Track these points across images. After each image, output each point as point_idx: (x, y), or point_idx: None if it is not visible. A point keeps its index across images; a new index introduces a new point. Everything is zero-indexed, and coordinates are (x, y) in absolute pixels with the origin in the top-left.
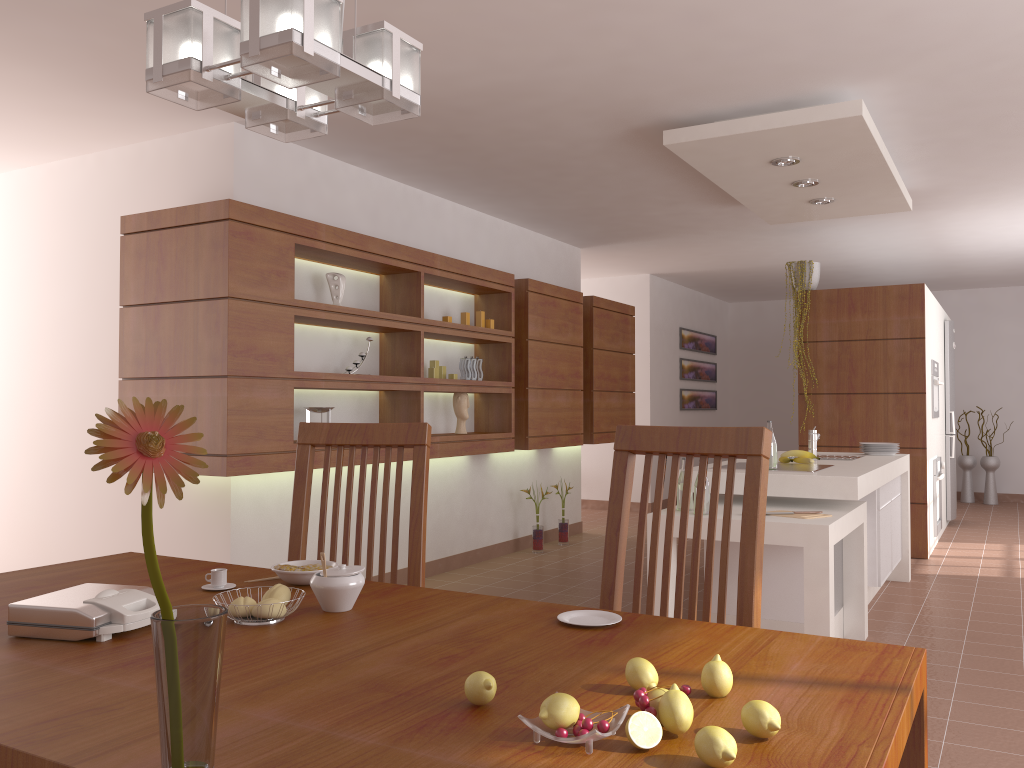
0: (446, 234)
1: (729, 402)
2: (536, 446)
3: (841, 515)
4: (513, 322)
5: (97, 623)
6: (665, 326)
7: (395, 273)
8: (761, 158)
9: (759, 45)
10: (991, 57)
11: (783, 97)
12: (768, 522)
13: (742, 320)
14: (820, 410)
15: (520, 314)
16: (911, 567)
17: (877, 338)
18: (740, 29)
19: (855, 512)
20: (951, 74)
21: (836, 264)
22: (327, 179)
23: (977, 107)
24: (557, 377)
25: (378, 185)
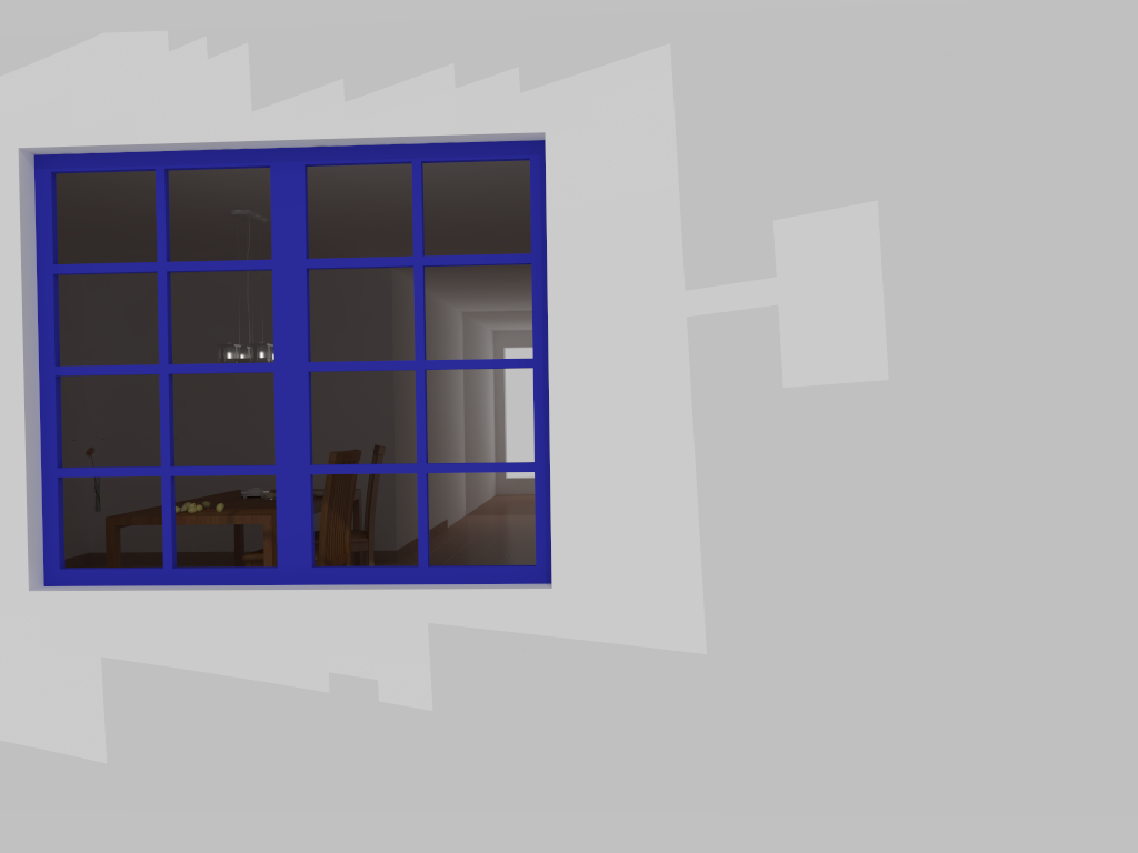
0: None
1: None
2: None
3: None
4: None
5: (242, 493)
6: None
7: None
8: None
9: None
10: None
11: None
12: None
13: None
14: None
15: None
16: None
17: None
18: None
19: None
20: None
21: None
22: None
23: None
24: None
25: None
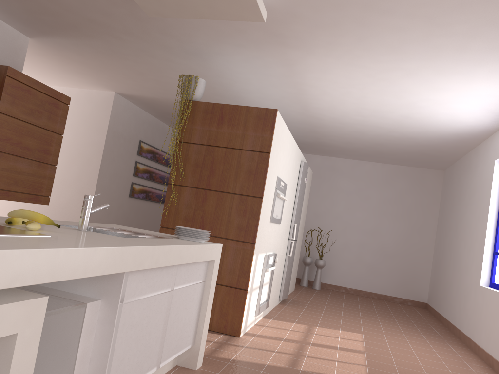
0: None
1: None
2: None
3: None
4: None
5: None
6: (125, 135)
7: None
8: None
9: None
10: None
11: None
12: None
13: None
14: (182, 200)
15: None
16: (217, 347)
17: (235, 147)
18: None
19: None
20: None
21: None
22: None
23: None
24: None
25: None
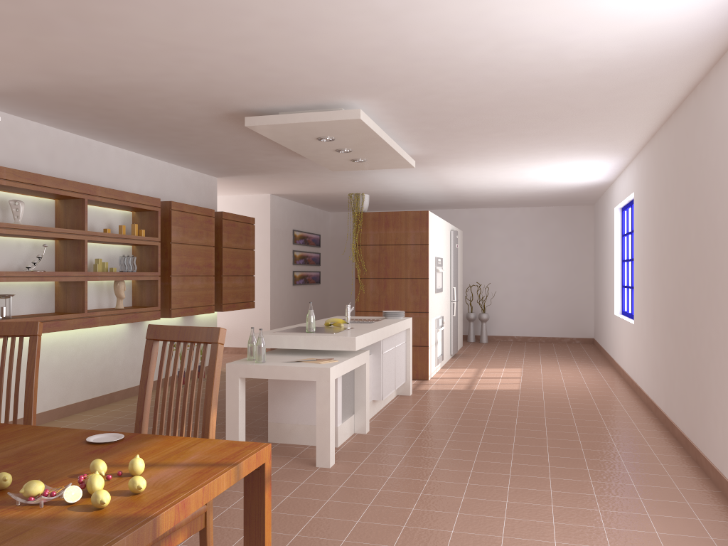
0: (110, 169)
1: (330, 278)
2: (178, 315)
3: (344, 360)
4: (159, 231)
5: None
6: (282, 229)
7: (66, 199)
8: (310, 136)
9: (291, 76)
10: (428, 92)
11: (316, 103)
12: (296, 367)
13: (338, 224)
14: (368, 288)
15: (166, 225)
16: (416, 386)
17: (401, 244)
18: (275, 67)
19: (357, 357)
20: (410, 98)
21: (389, 192)
22: (12, 131)
23: (432, 115)
24: (194, 267)
25: (54, 135)
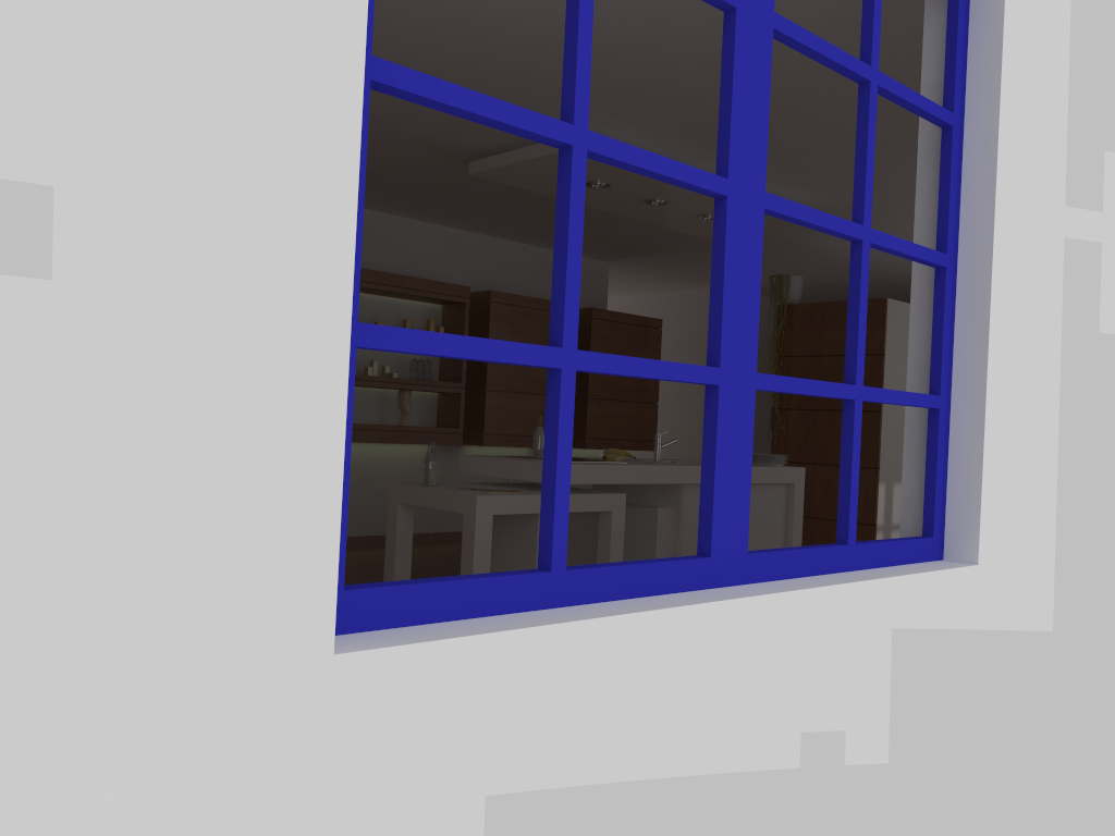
0: (413, 251)
1: None
2: (495, 443)
3: (533, 494)
4: (466, 329)
5: None
6: None
7: None
8: None
9: None
10: (652, 93)
11: None
12: (447, 492)
13: None
14: (790, 426)
15: (484, 323)
16: None
17: (842, 354)
18: None
19: (579, 497)
20: (646, 107)
21: (905, 278)
22: None
23: None
24: (530, 382)
25: None
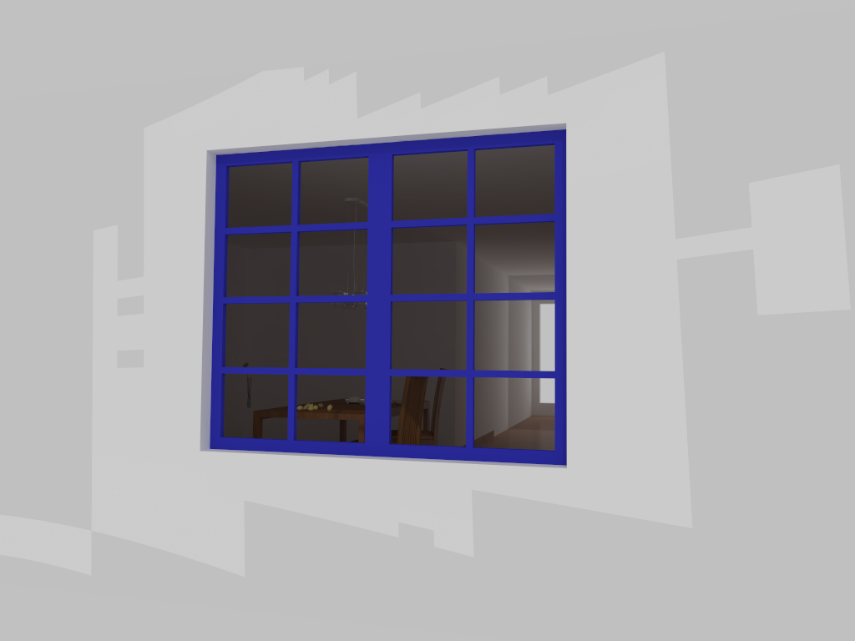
0: None
1: None
2: None
3: None
4: None
5: (345, 400)
6: None
7: None
8: None
9: None
10: None
11: None
12: None
13: None
14: None
15: None
16: None
17: None
18: None
19: None
20: None
21: None
22: None
23: None
24: None
25: None
